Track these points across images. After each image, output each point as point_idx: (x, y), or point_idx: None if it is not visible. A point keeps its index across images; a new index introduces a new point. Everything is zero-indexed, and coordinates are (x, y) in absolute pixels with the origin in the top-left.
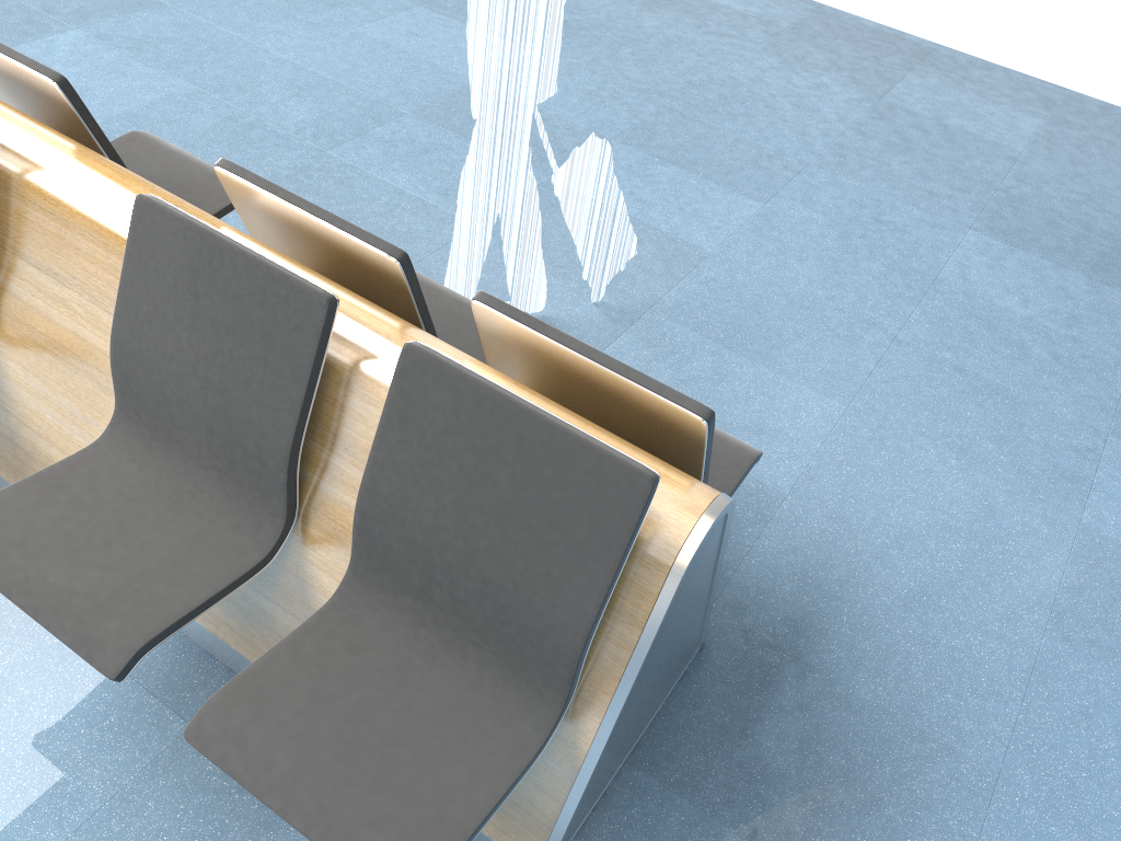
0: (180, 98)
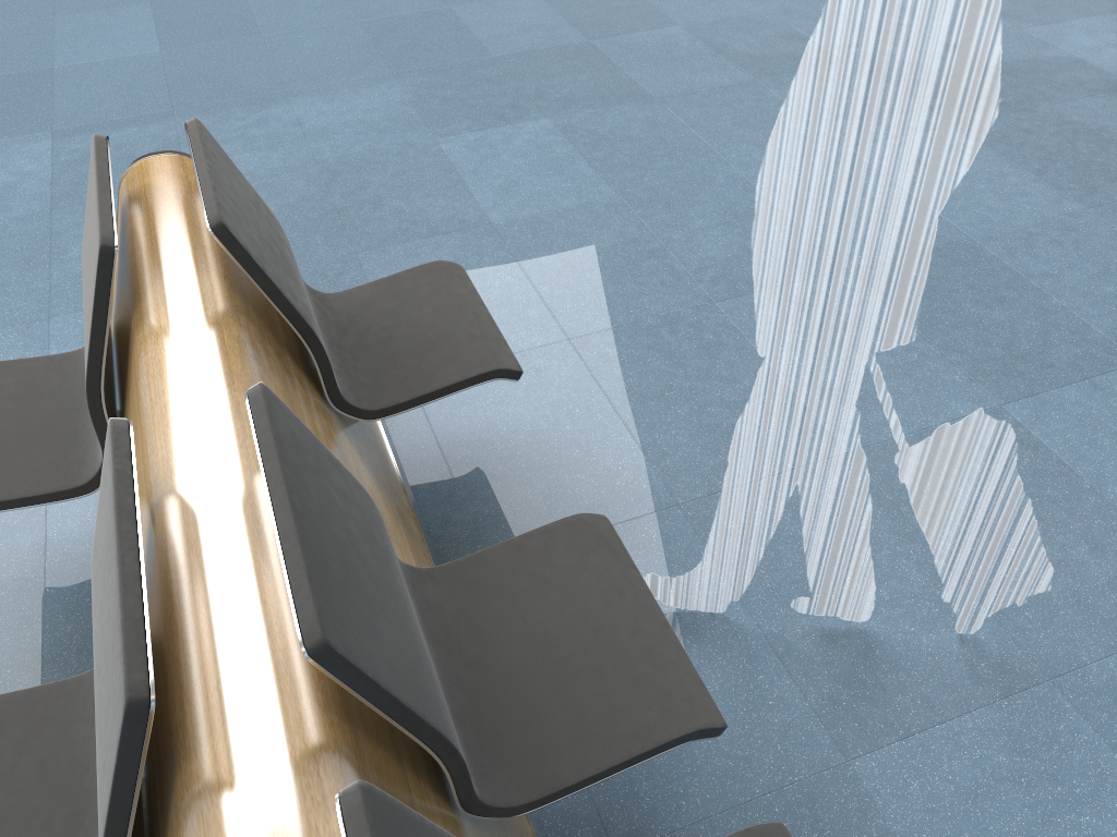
0: (597, 207)
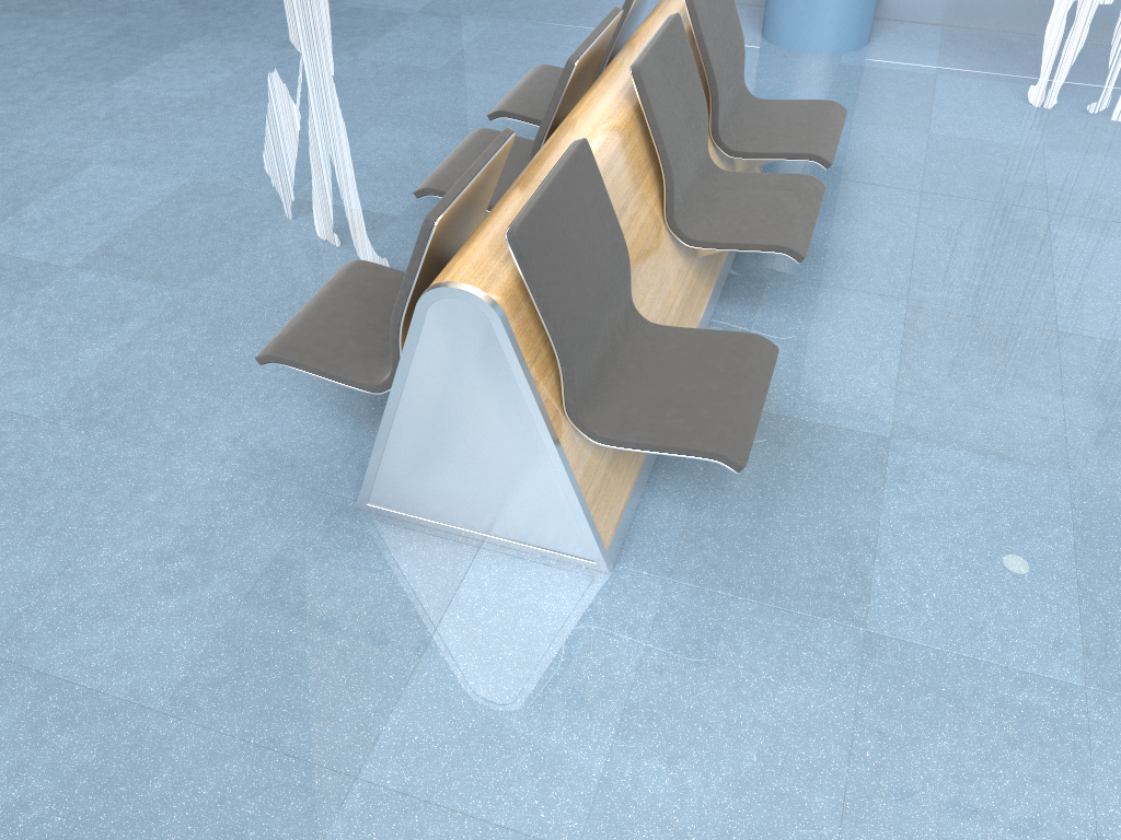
0: None
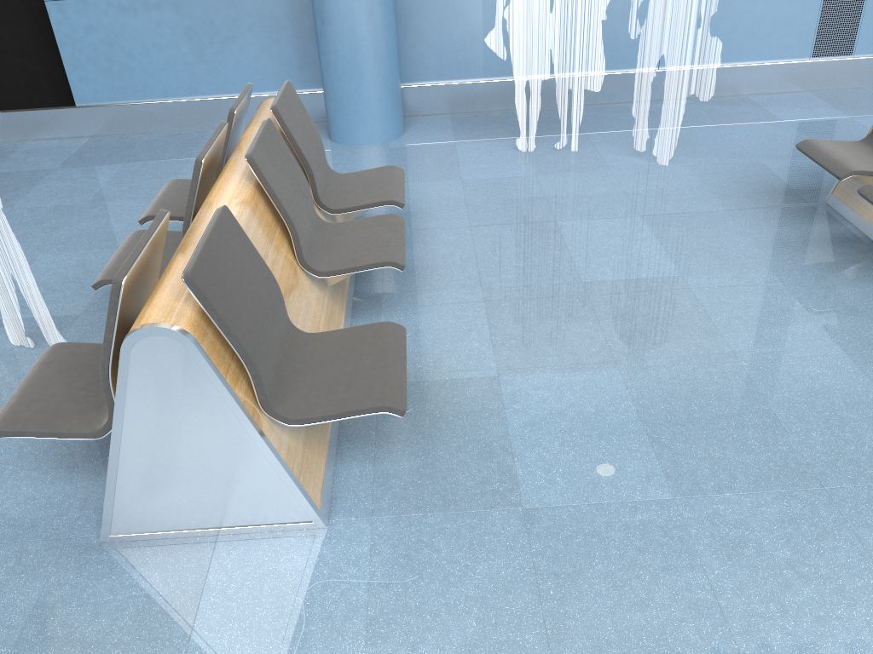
0: None
